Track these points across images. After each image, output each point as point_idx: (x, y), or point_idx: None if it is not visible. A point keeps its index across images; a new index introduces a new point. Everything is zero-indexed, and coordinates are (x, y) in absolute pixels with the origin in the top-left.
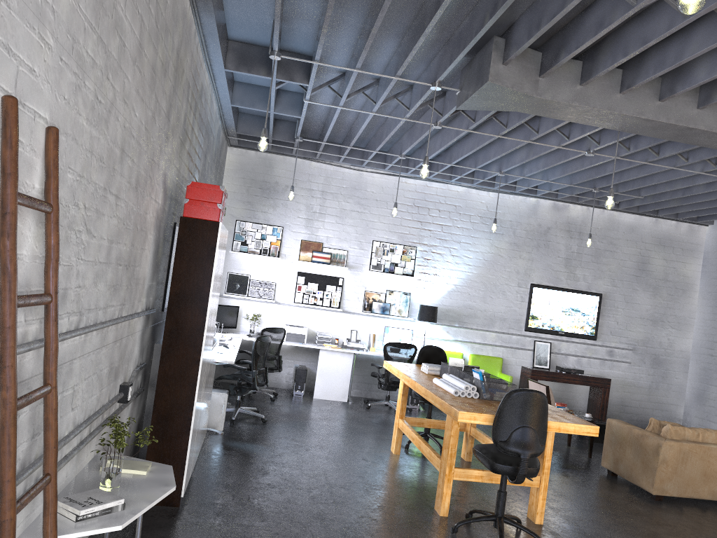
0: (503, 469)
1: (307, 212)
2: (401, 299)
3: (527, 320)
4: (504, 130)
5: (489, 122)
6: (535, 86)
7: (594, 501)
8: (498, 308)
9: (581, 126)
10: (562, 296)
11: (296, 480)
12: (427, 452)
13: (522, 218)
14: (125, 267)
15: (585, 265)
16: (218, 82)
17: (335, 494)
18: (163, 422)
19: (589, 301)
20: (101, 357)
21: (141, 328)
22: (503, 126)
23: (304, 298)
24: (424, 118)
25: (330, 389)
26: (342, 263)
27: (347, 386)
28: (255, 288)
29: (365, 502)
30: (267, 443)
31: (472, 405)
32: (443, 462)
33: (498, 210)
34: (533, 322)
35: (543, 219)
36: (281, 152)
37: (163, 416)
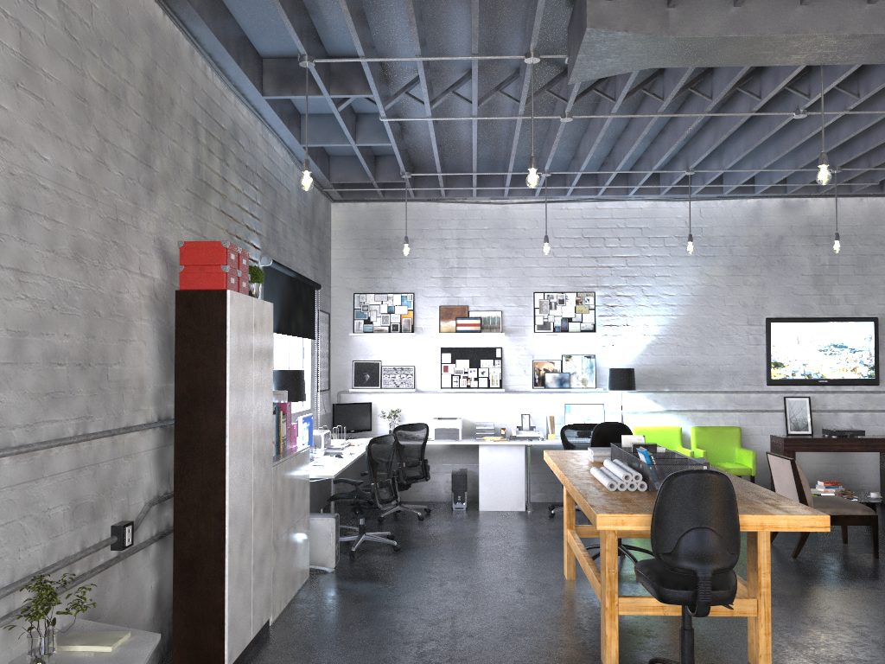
0: (674, 596)
1: (441, 269)
2: (583, 365)
3: (769, 370)
4: (661, 105)
5: (645, 100)
6: (663, 22)
7: (869, 628)
8: (724, 359)
9: (773, 75)
10: (816, 329)
11: (408, 630)
12: (590, 576)
13: (740, 230)
14: (77, 366)
15: (845, 281)
16: (267, 116)
17: (457, 648)
18: (188, 569)
19: (860, 331)
20: (41, 493)
21: (154, 447)
22: (658, 99)
23: (454, 381)
24: (555, 113)
25: (499, 496)
26: (496, 329)
27: (522, 489)
28: (389, 377)
29: (497, 657)
30: (388, 580)
31: (628, 502)
32: (602, 590)
33: (703, 224)
34: (777, 372)
35: (771, 226)
36: (397, 198)
37: (187, 561)
